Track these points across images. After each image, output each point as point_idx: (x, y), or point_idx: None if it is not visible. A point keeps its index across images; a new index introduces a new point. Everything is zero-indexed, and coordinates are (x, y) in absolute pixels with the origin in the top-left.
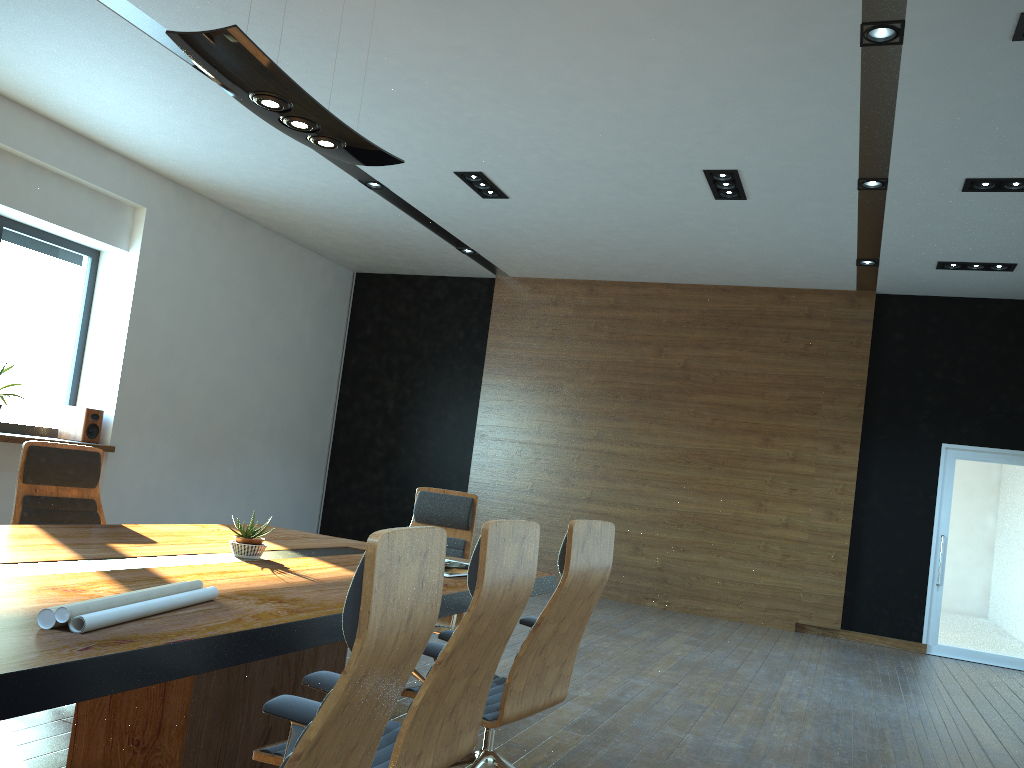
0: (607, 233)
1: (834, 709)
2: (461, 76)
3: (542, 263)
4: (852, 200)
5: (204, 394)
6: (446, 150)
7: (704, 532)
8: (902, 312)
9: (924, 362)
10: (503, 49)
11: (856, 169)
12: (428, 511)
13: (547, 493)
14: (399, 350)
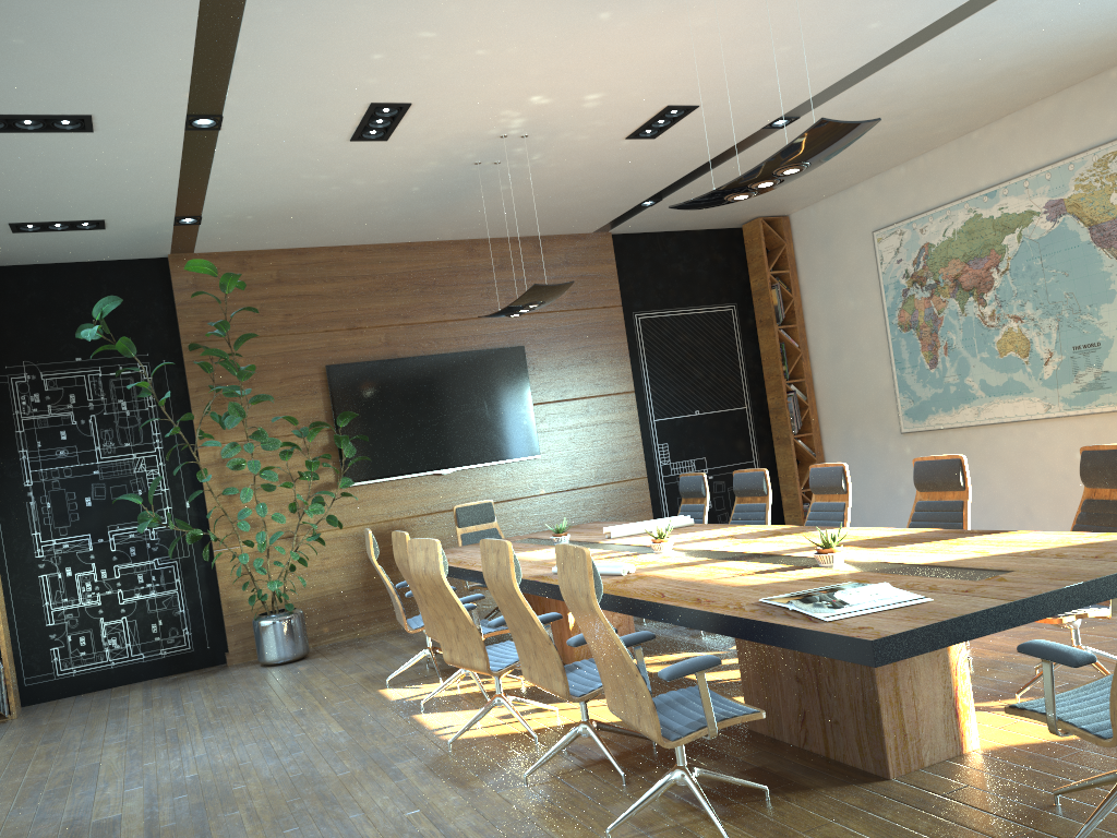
0: None
1: None
2: None
3: None
4: None
5: None
6: None
7: None
8: None
9: None
10: None
11: None
12: None
13: None
14: None
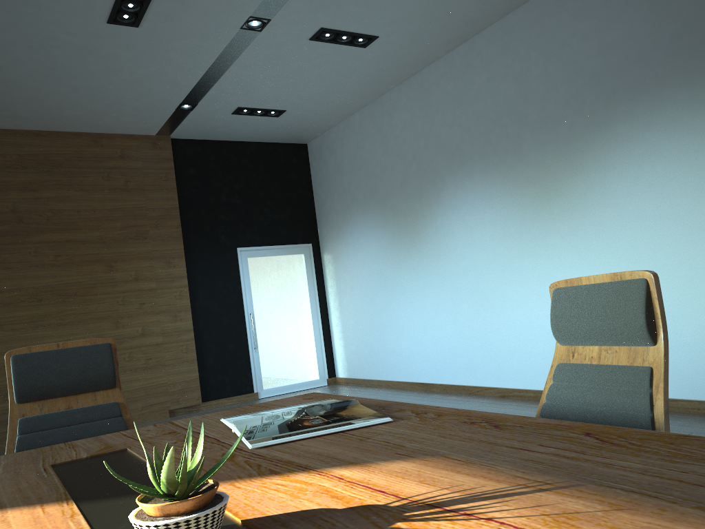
0: None
1: None
2: None
3: None
4: (227, 39)
5: None
6: None
7: None
8: (190, 152)
9: (213, 190)
10: None
11: (257, 6)
12: (42, 381)
13: None
14: None
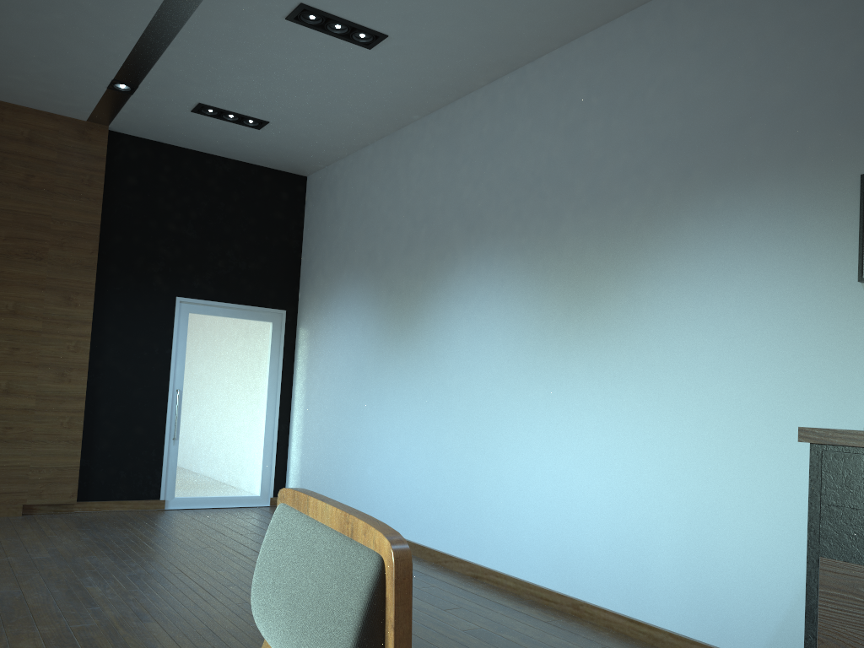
0: None
1: (194, 623)
2: None
3: None
4: None
5: None
6: None
7: None
8: (135, 155)
9: (158, 212)
10: None
11: None
12: None
13: None
14: None
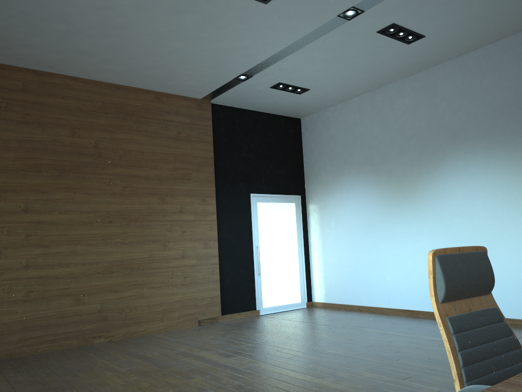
0: (96, 10)
1: (419, 358)
2: None
3: None
4: (320, 24)
5: None
6: None
7: (130, 273)
8: (222, 115)
9: (236, 146)
10: None
11: None
12: (459, 282)
13: None
14: None
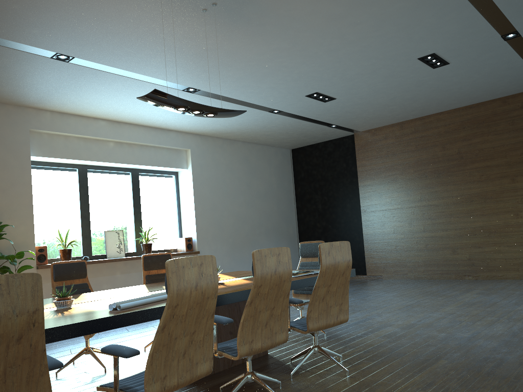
0: (392, 99)
1: None
2: (283, 58)
3: (371, 121)
4: (506, 46)
5: (232, 221)
6: (296, 88)
7: (489, 235)
8: None
9: None
10: (293, 43)
11: (496, 32)
12: (305, 252)
13: (402, 232)
14: (318, 180)
